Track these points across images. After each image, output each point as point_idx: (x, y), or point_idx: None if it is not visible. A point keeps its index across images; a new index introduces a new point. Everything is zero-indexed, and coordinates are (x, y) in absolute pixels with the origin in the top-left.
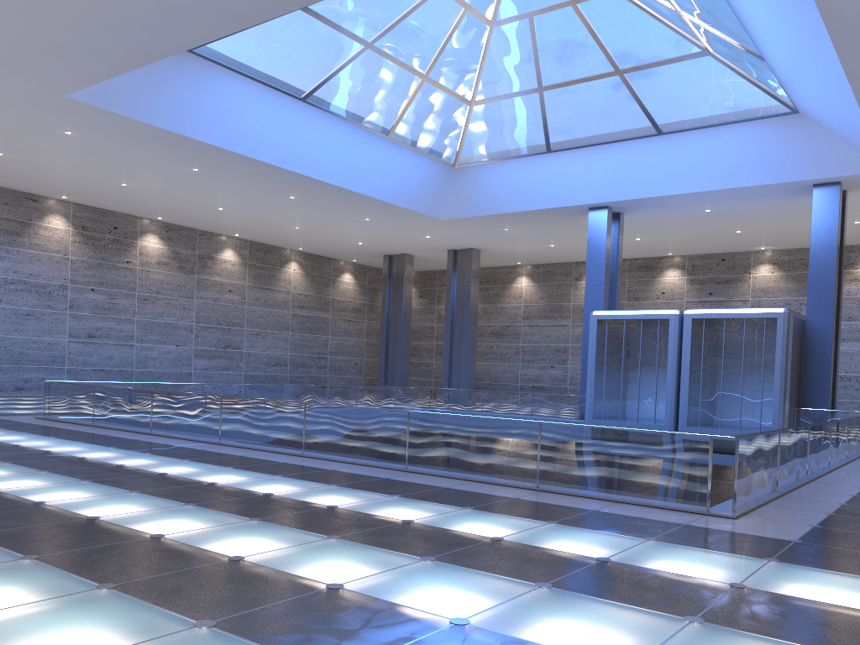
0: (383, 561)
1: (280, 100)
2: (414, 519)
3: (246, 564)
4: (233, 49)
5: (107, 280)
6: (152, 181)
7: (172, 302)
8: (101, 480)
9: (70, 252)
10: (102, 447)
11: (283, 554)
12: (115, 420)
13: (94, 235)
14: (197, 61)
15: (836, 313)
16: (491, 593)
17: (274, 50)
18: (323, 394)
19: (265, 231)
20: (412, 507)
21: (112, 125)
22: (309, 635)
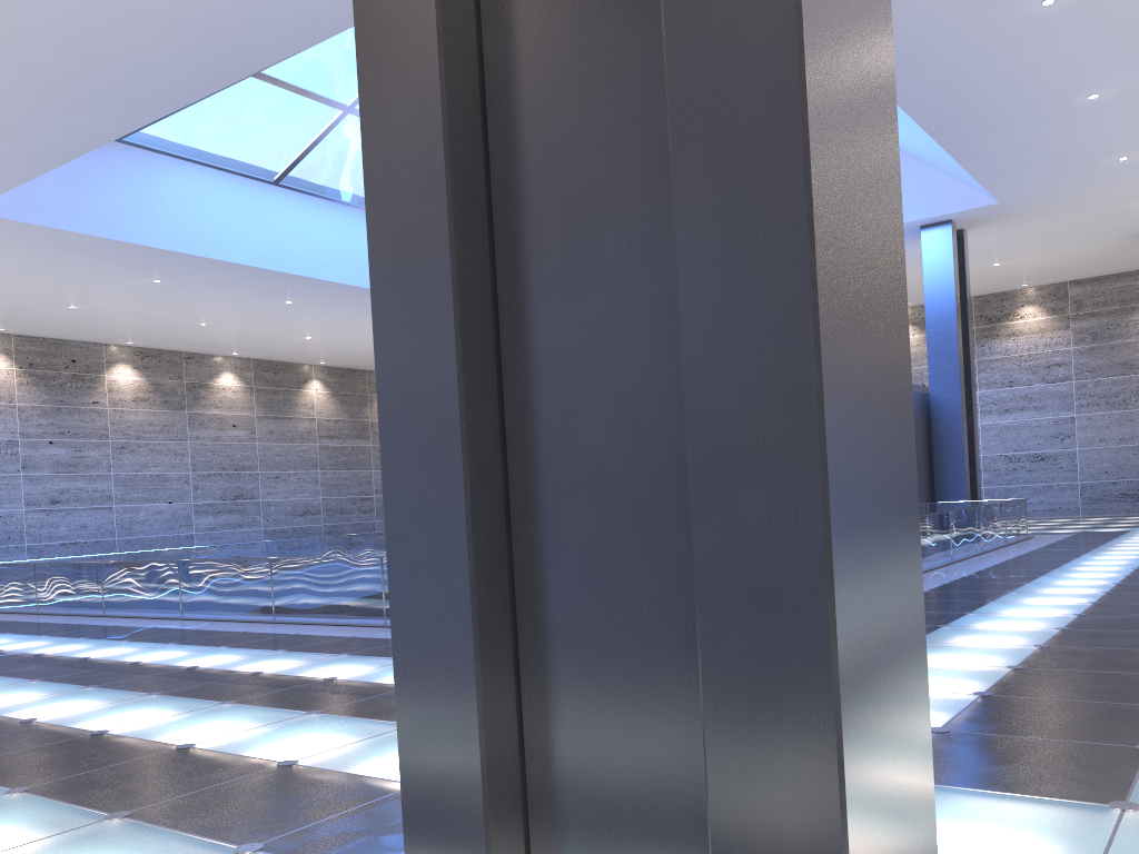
0: (261, 719)
1: (247, 187)
2: (340, 676)
3: (106, 736)
4: (174, 132)
5: (69, 429)
6: (107, 300)
7: (158, 448)
8: (4, 672)
9: (17, 397)
10: (32, 636)
11: (155, 724)
12: (62, 603)
13: (46, 373)
14: (131, 152)
15: (967, 381)
16: (349, 736)
17: (227, 128)
18: (349, 545)
19: (270, 345)
20: (351, 664)
21: (37, 239)
22: (118, 789)
